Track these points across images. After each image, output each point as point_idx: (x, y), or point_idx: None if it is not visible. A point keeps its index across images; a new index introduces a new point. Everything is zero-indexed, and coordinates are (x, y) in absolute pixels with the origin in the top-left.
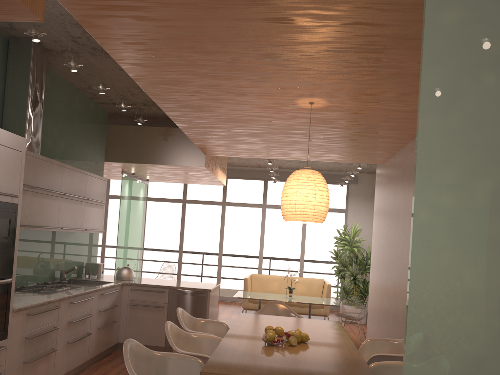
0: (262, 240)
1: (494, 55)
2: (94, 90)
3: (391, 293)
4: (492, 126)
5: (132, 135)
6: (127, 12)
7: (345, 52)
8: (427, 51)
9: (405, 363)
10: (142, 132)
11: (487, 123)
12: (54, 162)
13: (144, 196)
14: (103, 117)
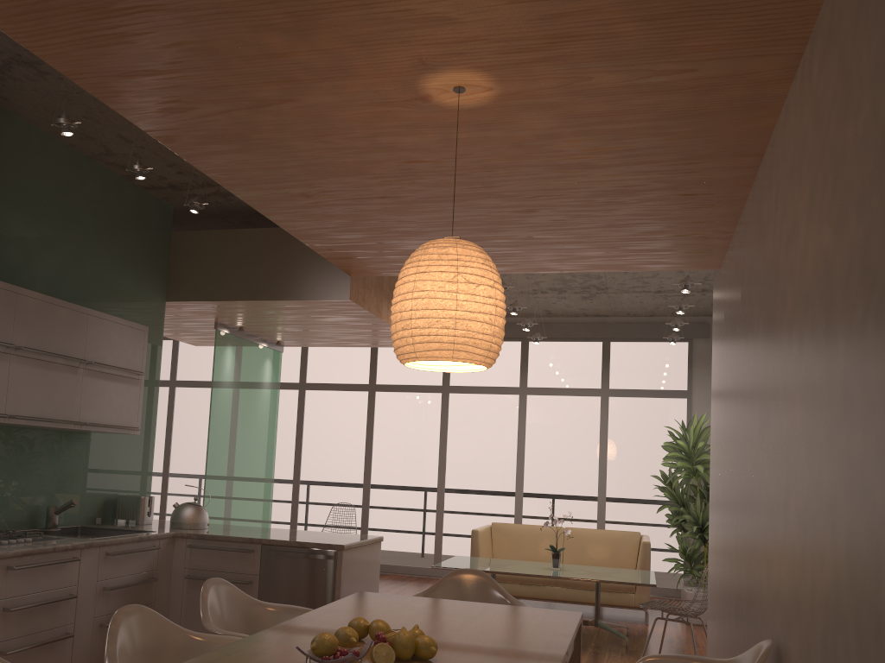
0: (521, 458)
1: None
2: (119, 156)
3: (732, 549)
4: None
5: (215, 248)
6: None
7: None
8: None
9: None
10: (233, 241)
11: None
12: None
13: (274, 374)
14: (161, 217)
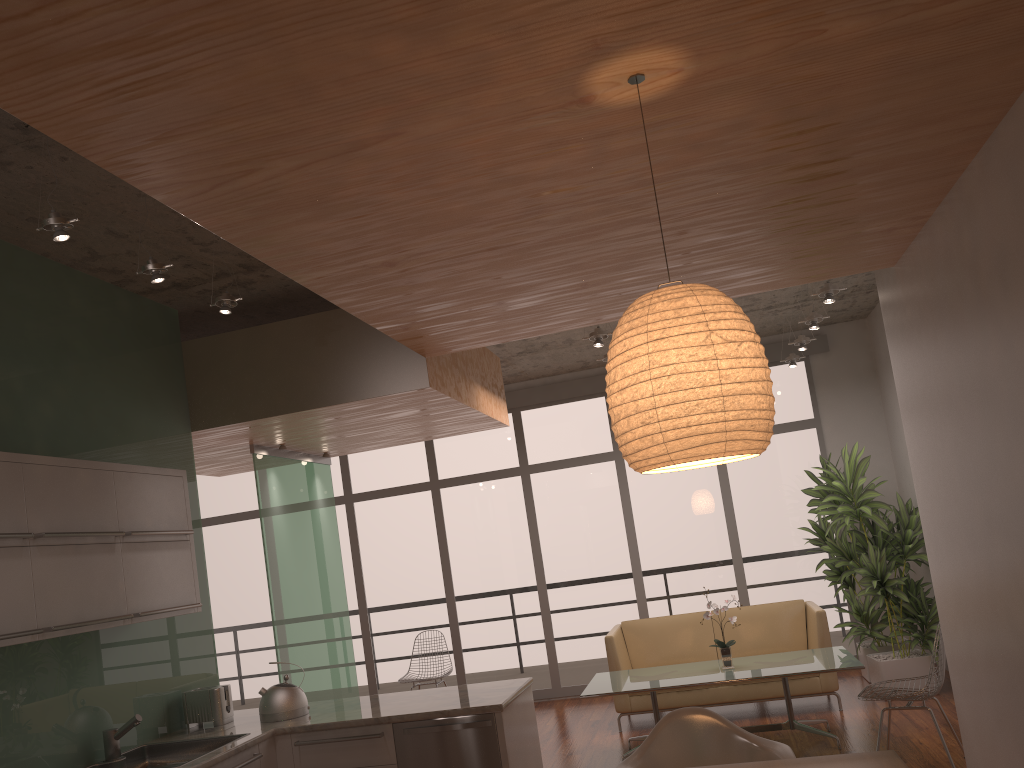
0: (632, 535)
1: None
2: (108, 258)
3: (1022, 618)
4: None
5: (243, 352)
6: None
7: None
8: None
9: None
10: (264, 340)
11: None
12: None
13: (327, 494)
14: (166, 327)
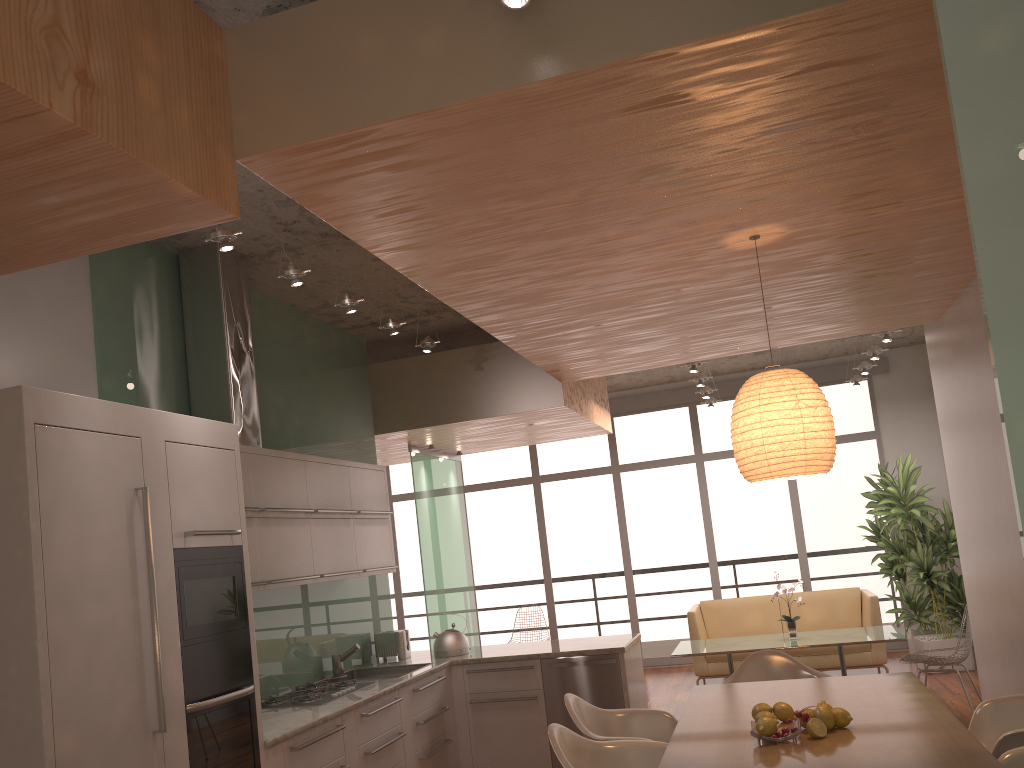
0: (709, 528)
1: None
2: (334, 307)
3: (1017, 592)
4: None
5: (416, 374)
6: (377, 162)
7: (803, 125)
8: (962, 115)
9: None
10: (433, 365)
11: None
12: (288, 456)
13: (458, 485)
14: (358, 353)
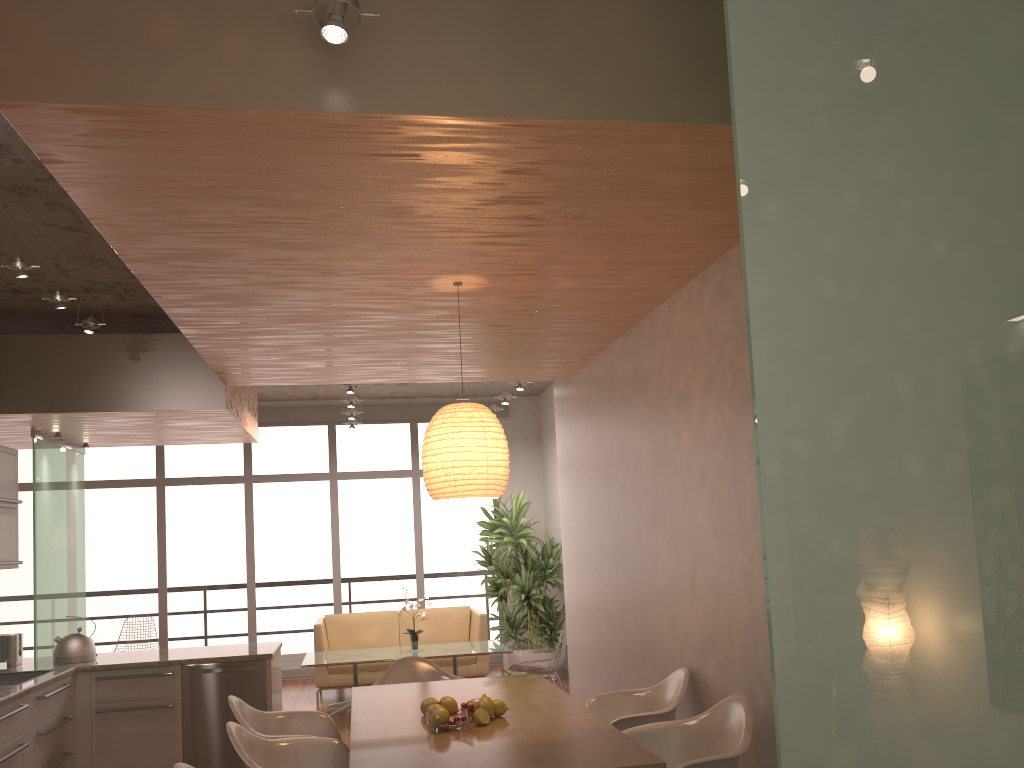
0: (336, 545)
1: (828, 257)
2: None
3: (613, 610)
4: (838, 347)
5: (59, 354)
6: (148, 141)
7: (531, 203)
8: (749, 253)
9: (775, 670)
10: (81, 347)
11: (832, 343)
12: None
13: (80, 480)
14: None
